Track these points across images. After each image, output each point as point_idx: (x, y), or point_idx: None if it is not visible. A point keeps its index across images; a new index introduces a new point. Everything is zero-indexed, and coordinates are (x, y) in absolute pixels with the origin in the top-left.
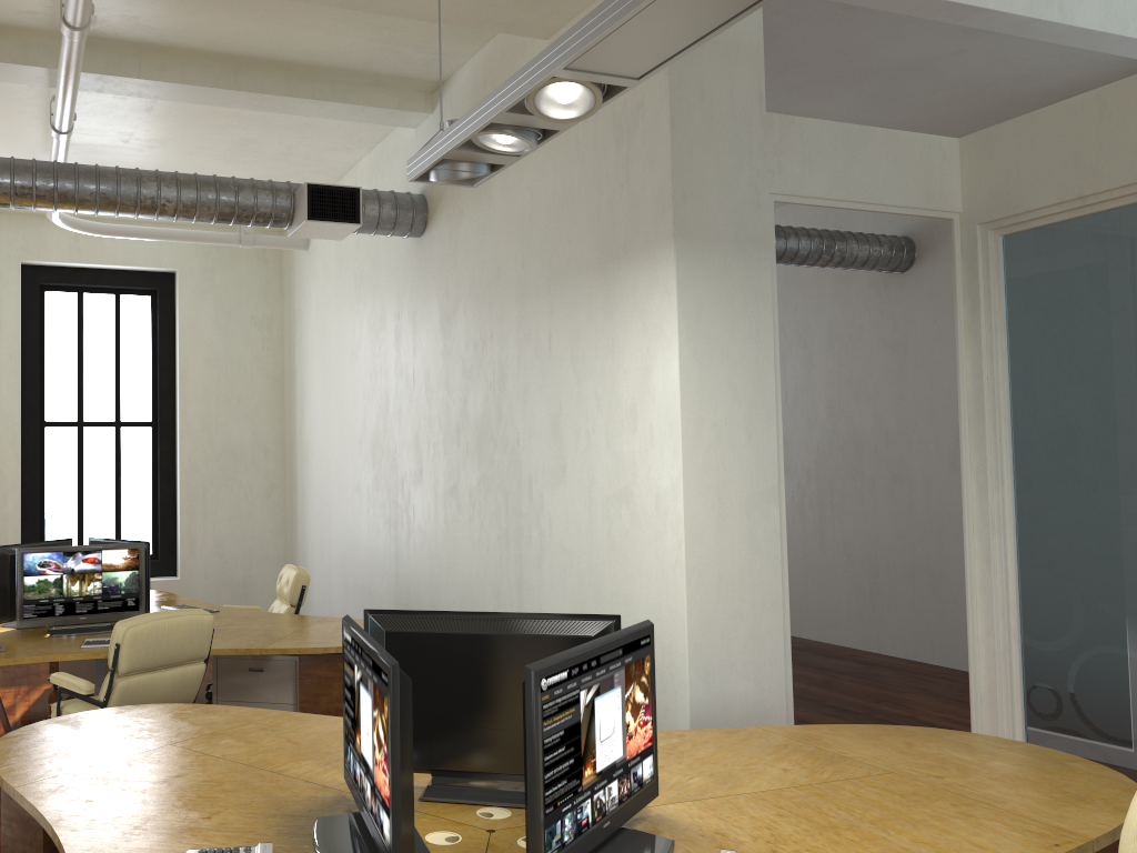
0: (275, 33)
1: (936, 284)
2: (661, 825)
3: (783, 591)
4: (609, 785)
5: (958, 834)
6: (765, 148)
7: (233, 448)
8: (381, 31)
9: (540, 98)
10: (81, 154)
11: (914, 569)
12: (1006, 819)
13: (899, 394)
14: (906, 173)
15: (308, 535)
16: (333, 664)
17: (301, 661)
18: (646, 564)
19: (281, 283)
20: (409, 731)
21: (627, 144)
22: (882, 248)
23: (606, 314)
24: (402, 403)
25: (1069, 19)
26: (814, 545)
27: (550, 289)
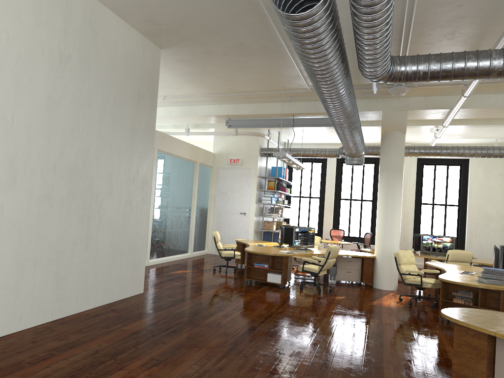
0: None
1: None
2: None
3: None
4: None
5: None
6: None
7: (488, 215)
8: None
9: None
10: None
11: None
12: None
13: None
14: None
15: None
16: None
17: None
18: None
19: None
20: (497, 256)
21: None
22: None
23: None
24: None
25: None
26: None
27: None
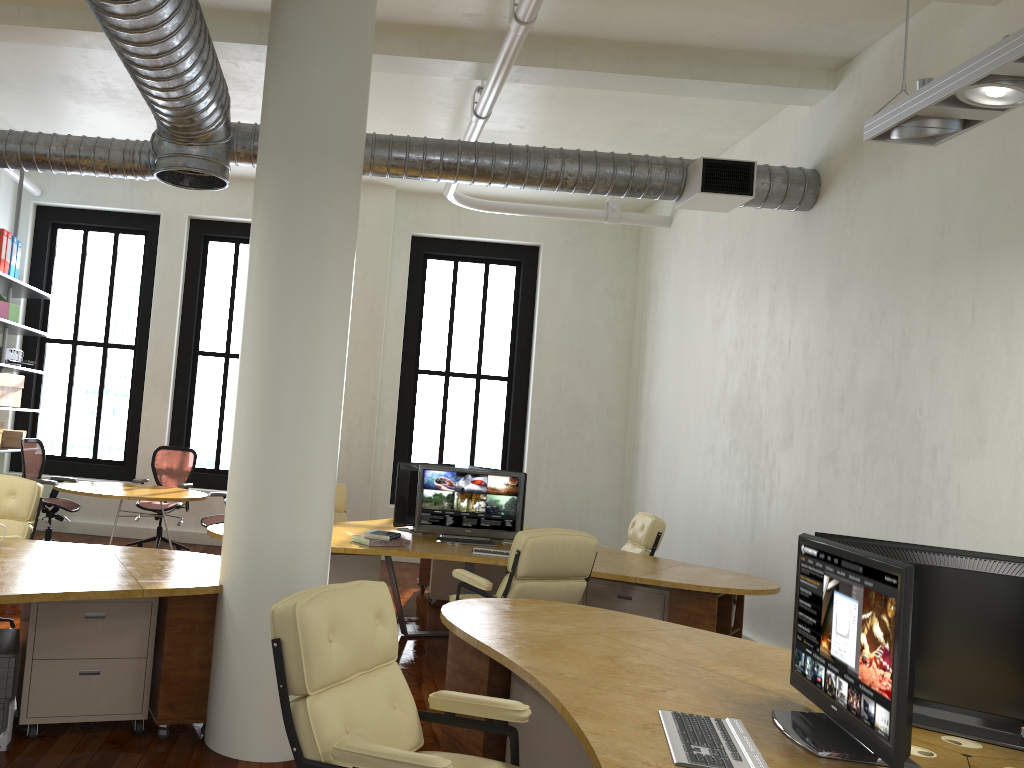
0: (689, 20)
1: None
2: None
3: None
4: None
5: None
6: None
7: (580, 406)
8: (797, 11)
9: None
10: (480, 140)
11: None
12: None
13: None
14: None
15: (648, 492)
16: (704, 603)
17: (671, 595)
18: None
19: (636, 259)
20: (913, 633)
21: None
22: None
23: None
24: (772, 371)
25: None
26: None
27: (977, 257)
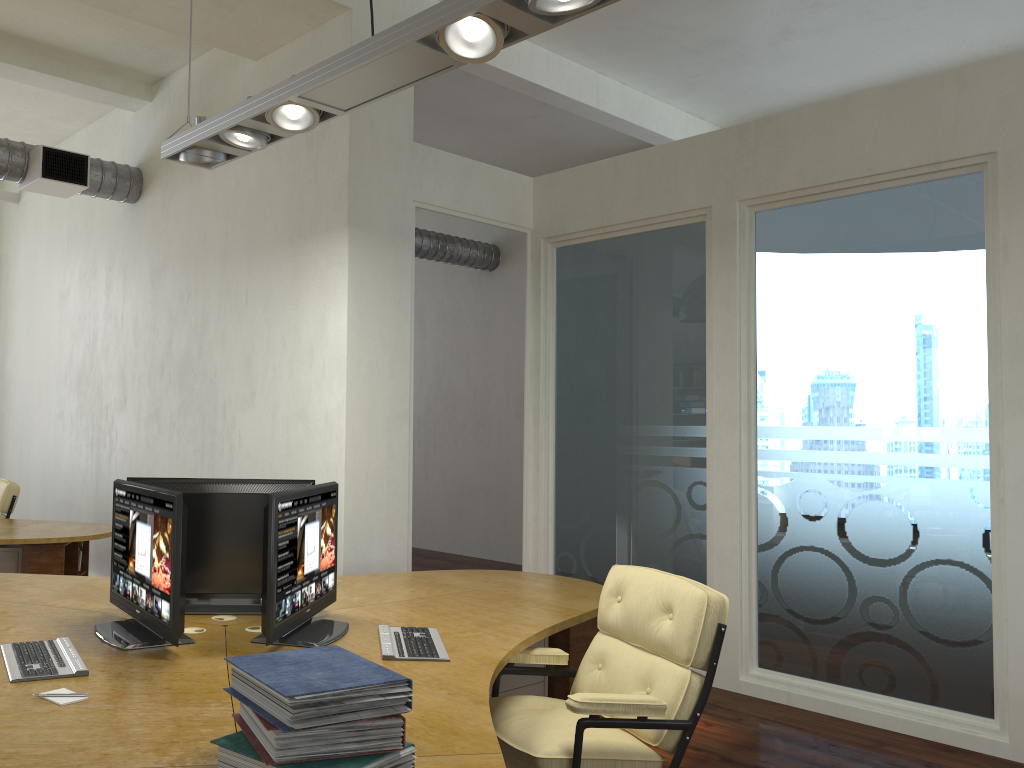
0: (26, 15)
1: (513, 282)
2: (338, 618)
3: (409, 486)
4: (310, 585)
5: (515, 613)
6: (412, 167)
7: None
8: (119, 29)
9: (276, 113)
10: None
11: (488, 491)
12: (542, 606)
13: (485, 361)
14: (500, 198)
15: (5, 459)
16: (54, 553)
17: (24, 551)
18: (316, 466)
19: None
20: (185, 542)
21: (316, 151)
22: (478, 251)
23: (294, 278)
24: (110, 342)
25: (602, 106)
26: (420, 475)
27: (249, 255)
